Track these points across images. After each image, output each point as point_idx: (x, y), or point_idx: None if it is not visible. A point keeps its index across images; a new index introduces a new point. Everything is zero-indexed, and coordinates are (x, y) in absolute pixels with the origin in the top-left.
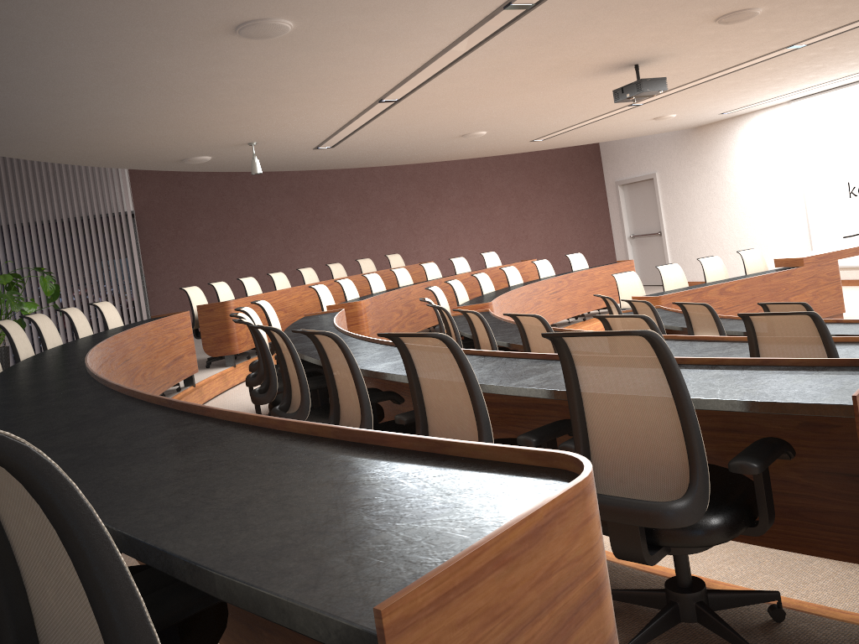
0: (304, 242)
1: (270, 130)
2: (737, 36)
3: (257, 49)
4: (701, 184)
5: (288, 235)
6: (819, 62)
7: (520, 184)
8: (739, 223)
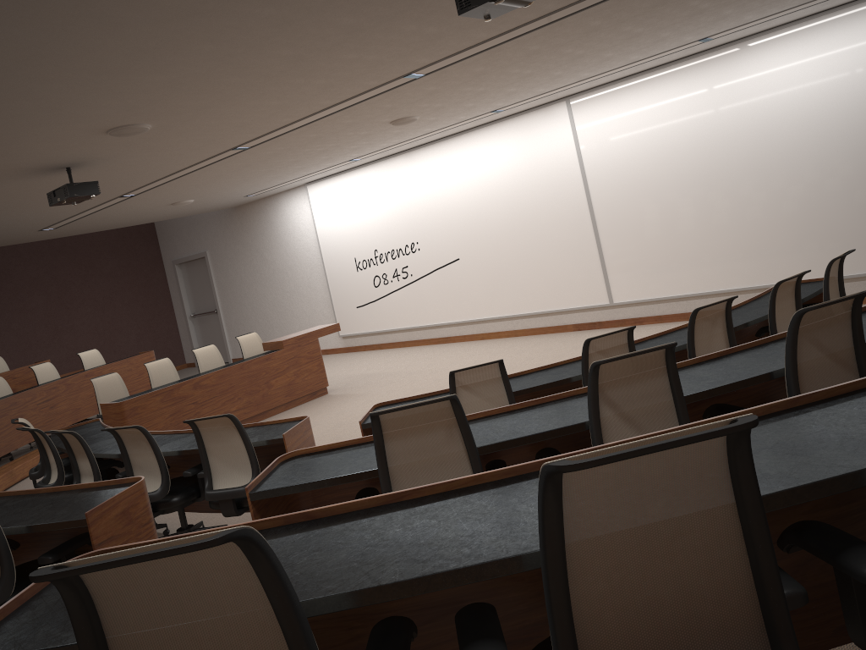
0: None
1: None
2: (158, 143)
3: None
4: (246, 262)
5: None
6: (287, 157)
7: (61, 270)
8: (280, 298)
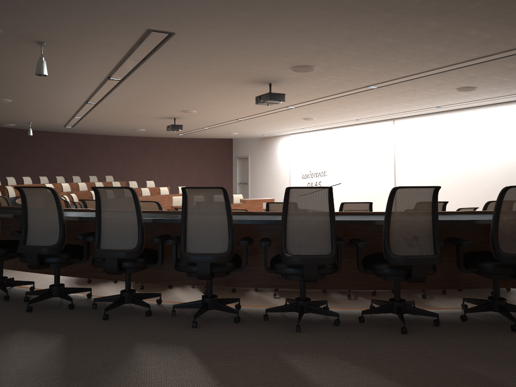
0: (74, 164)
1: (34, 120)
2: (203, 115)
3: (4, 103)
4: (262, 164)
5: (66, 159)
6: (266, 124)
7: (189, 151)
8: (272, 183)
